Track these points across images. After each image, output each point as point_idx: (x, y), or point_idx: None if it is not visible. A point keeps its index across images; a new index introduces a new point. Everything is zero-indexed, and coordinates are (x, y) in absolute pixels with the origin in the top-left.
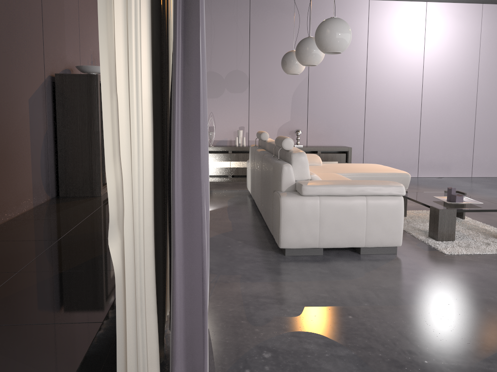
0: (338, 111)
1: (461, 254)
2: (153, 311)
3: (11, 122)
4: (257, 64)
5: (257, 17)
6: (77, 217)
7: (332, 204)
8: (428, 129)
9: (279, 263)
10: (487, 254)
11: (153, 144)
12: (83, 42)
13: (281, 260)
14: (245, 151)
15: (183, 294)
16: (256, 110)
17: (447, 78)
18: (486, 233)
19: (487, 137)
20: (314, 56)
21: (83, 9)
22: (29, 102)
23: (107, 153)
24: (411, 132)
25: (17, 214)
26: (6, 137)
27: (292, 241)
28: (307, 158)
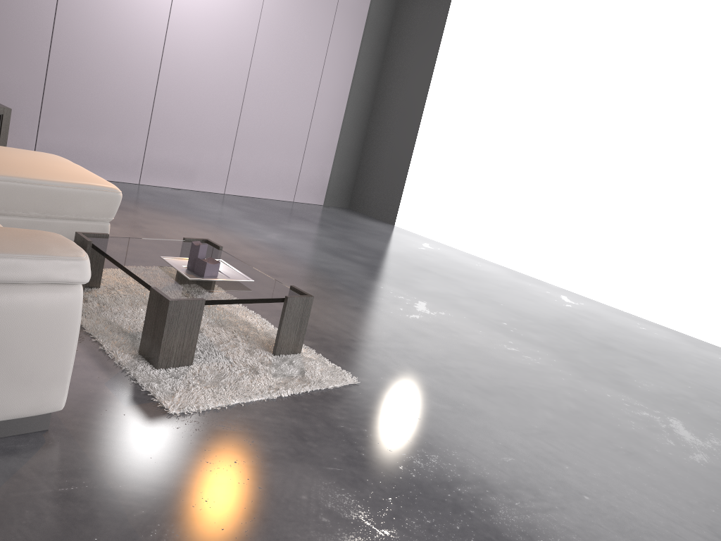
0: None
1: (205, 410)
2: None
3: None
4: None
5: None
6: None
7: None
8: (169, 102)
9: None
10: (253, 401)
11: None
12: None
13: None
14: None
15: None
16: None
17: (211, 21)
18: (250, 335)
19: (255, 134)
20: None
21: None
22: None
23: None
24: (138, 103)
25: None
26: None
27: None
28: None
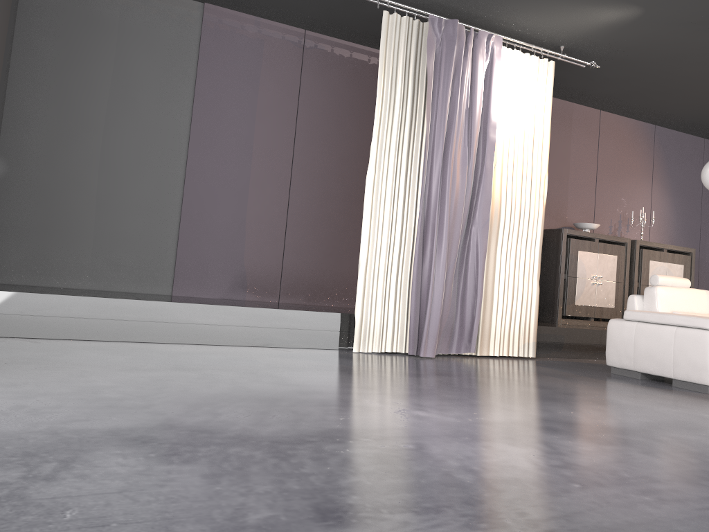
0: None
1: None
2: (404, 314)
3: None
4: None
5: None
6: None
7: (645, 330)
8: None
9: (590, 371)
10: None
11: (411, 245)
12: (602, 204)
13: (598, 372)
14: None
15: (415, 310)
16: None
17: None
18: None
19: None
20: None
21: (606, 177)
22: None
23: (361, 239)
24: None
25: None
26: None
27: (613, 359)
28: None
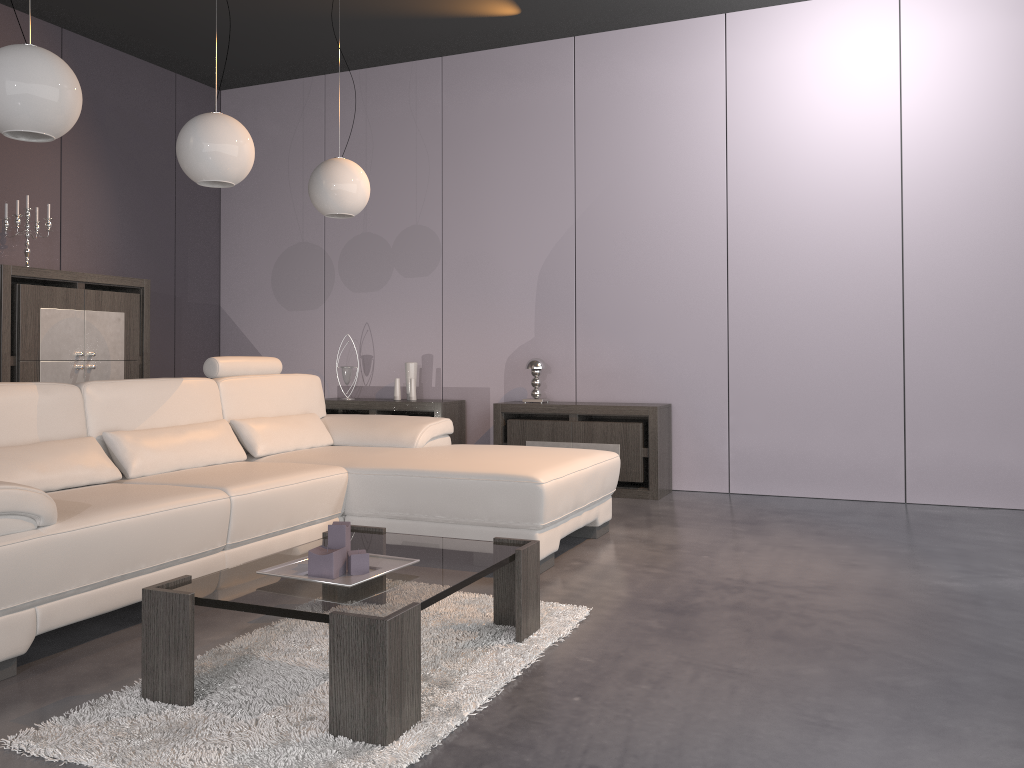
0: (652, 310)
1: (34, 754)
2: None
3: None
4: (458, 207)
5: (457, 100)
6: None
7: None
8: (933, 354)
9: None
10: None
11: None
12: None
13: None
14: (428, 412)
15: None
16: (457, 314)
17: (987, 198)
18: None
19: None
20: (194, 160)
21: None
22: None
23: None
24: (874, 366)
25: None
26: None
27: None
28: (392, 427)
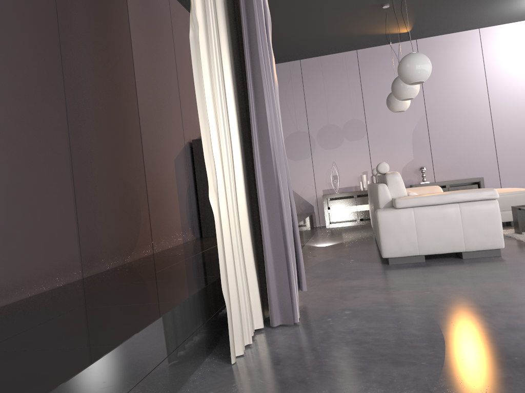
0: (463, 142)
1: None
2: (252, 267)
3: (163, 176)
4: (372, 110)
5: (366, 67)
6: (214, 244)
7: (426, 213)
8: None
9: (381, 269)
10: None
11: (241, 155)
12: None
13: (384, 267)
14: None
15: (272, 256)
16: (376, 153)
17: None
18: None
19: None
20: (408, 90)
21: None
22: (174, 162)
23: (204, 149)
24: None
25: (171, 246)
26: (160, 187)
27: (393, 250)
28: (427, 189)
